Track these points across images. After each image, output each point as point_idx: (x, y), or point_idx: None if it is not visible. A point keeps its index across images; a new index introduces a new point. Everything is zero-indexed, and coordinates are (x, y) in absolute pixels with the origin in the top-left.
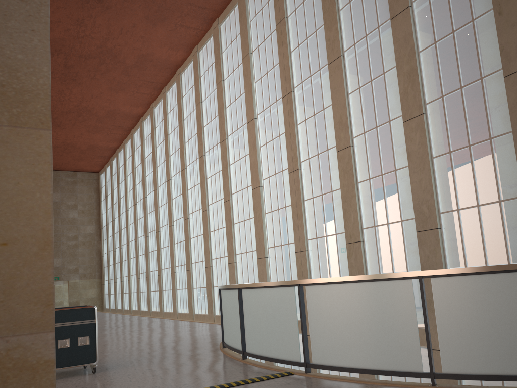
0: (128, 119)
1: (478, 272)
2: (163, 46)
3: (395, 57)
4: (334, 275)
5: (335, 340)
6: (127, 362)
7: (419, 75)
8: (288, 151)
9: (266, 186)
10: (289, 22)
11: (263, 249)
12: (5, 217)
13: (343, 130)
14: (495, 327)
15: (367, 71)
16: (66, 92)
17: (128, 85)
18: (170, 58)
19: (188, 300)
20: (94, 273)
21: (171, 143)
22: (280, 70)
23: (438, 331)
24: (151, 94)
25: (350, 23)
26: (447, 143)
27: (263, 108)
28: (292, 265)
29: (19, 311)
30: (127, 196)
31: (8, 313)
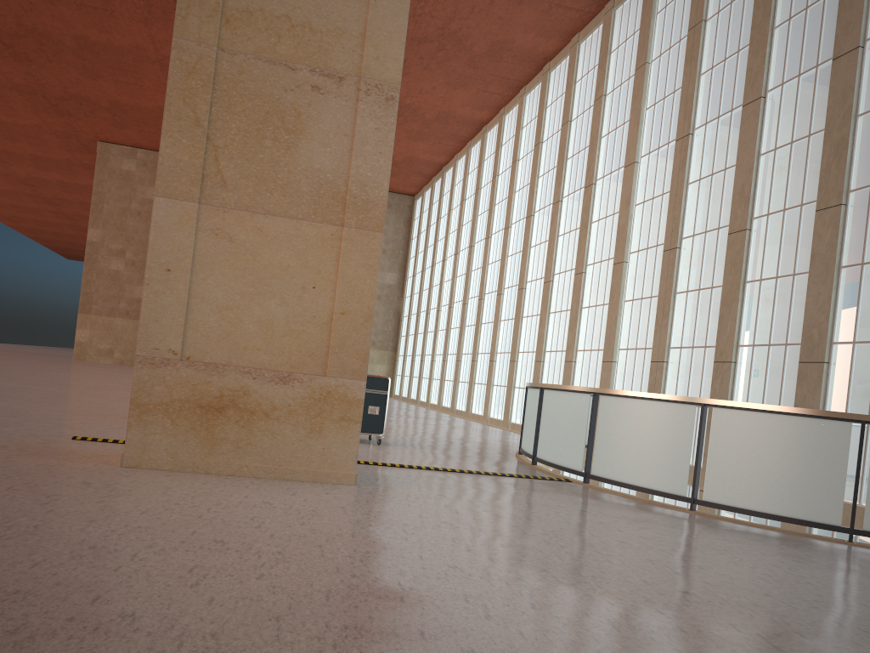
0: (466, 126)
1: (756, 408)
2: (529, 31)
3: (825, 116)
4: None
5: (615, 454)
6: (412, 444)
7: (850, 149)
8: (669, 219)
9: (633, 263)
10: (707, 29)
11: (612, 350)
12: (345, 294)
13: (741, 205)
14: (760, 465)
15: (790, 128)
16: None
17: (472, 80)
18: (538, 48)
19: (504, 403)
20: (387, 342)
21: (520, 174)
22: (681, 99)
23: (708, 459)
24: (503, 94)
25: (783, 51)
26: (862, 251)
27: (649, 150)
28: (644, 378)
29: (346, 361)
30: (448, 240)
31: (339, 361)
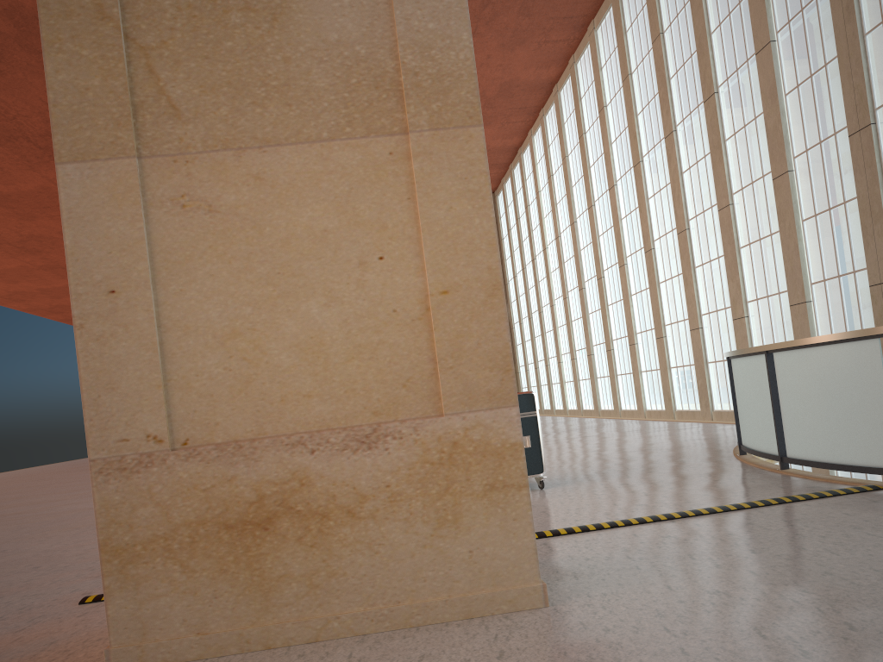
0: (534, 93)
1: None
2: None
3: None
4: None
5: None
6: (586, 476)
7: None
8: (846, 92)
9: (802, 169)
10: None
11: (802, 288)
12: (441, 256)
13: None
14: None
15: None
16: None
17: (530, 33)
18: None
19: (662, 389)
20: None
21: (612, 121)
22: None
23: None
24: (569, 39)
25: None
26: None
27: (787, 18)
28: (863, 311)
29: (473, 379)
30: (543, 225)
31: (460, 382)
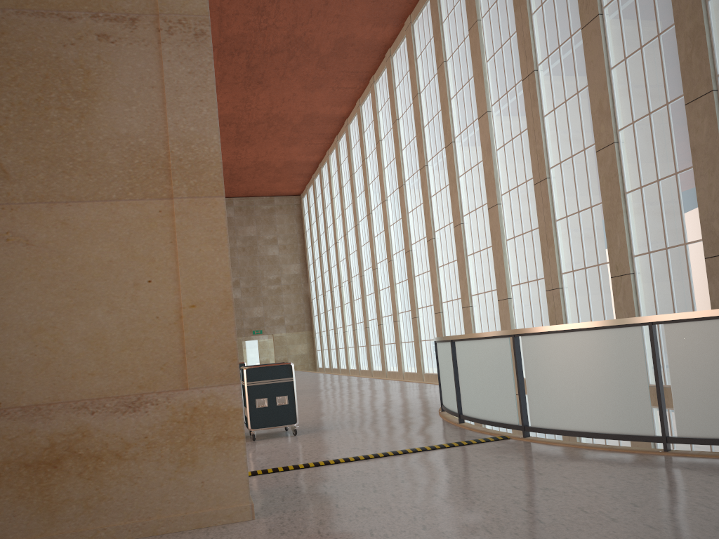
0: (330, 123)
1: None
2: (366, 23)
3: (672, 11)
4: (597, 319)
5: (554, 399)
6: (332, 425)
7: (708, 34)
8: (532, 154)
9: (506, 204)
10: None
11: (505, 288)
12: (192, 282)
13: (603, 121)
14: None
15: (636, 34)
16: (252, 99)
17: (326, 80)
18: (376, 37)
19: (415, 356)
20: (303, 324)
21: (385, 152)
22: (518, 42)
23: (672, 387)
24: (355, 87)
25: None
26: None
27: (498, 97)
28: (543, 308)
29: (210, 365)
30: (335, 225)
31: (201, 367)
